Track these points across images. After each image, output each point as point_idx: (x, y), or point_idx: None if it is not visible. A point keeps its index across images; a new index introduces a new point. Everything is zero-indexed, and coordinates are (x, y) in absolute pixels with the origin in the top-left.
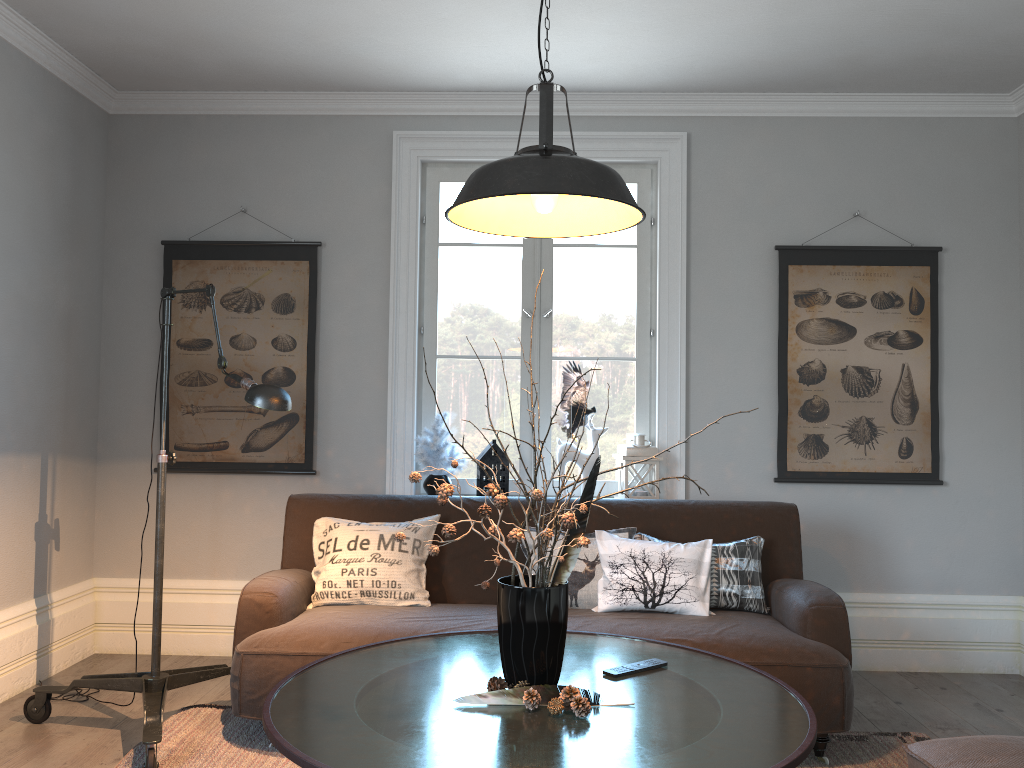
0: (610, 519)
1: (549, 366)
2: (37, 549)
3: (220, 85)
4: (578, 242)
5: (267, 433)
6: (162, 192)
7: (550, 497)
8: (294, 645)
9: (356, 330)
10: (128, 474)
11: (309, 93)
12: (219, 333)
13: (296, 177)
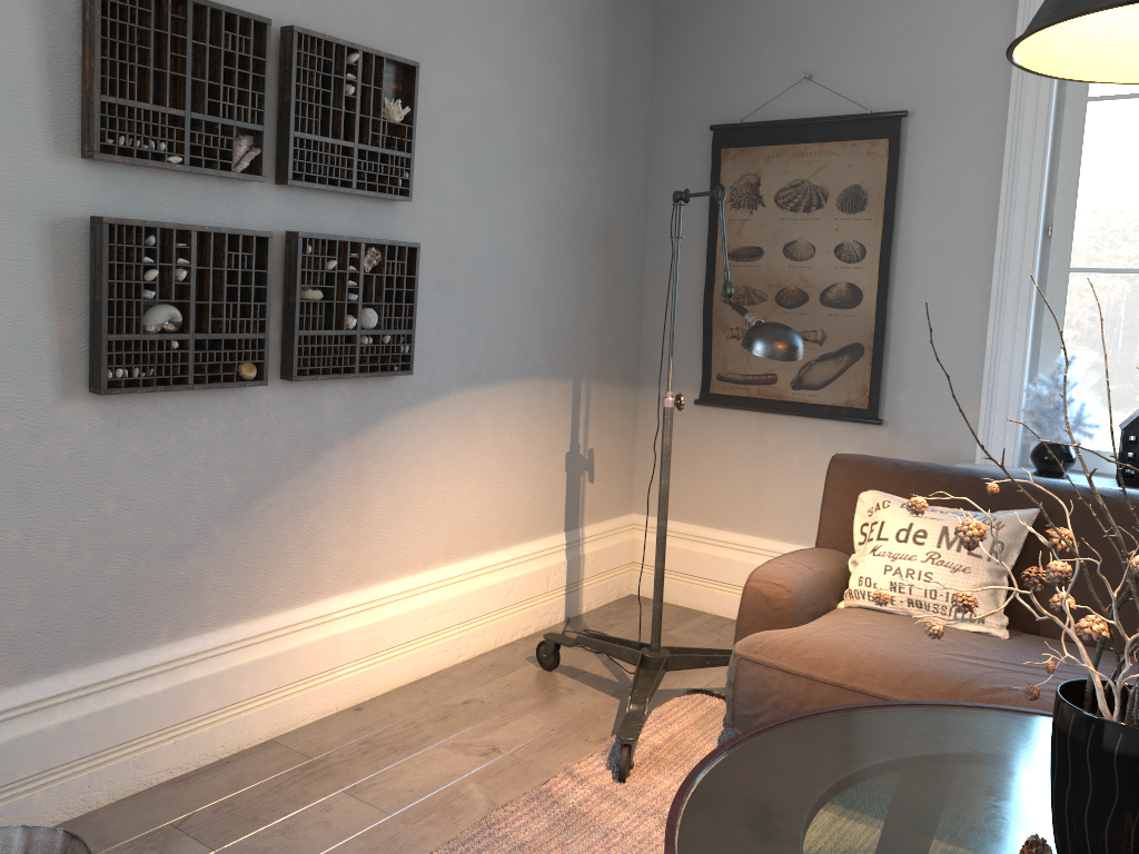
0: None
1: None
2: (568, 481)
3: None
4: None
5: (823, 367)
6: (713, 64)
7: None
8: (799, 662)
9: (949, 233)
10: None
11: None
12: (771, 239)
13: (878, 22)
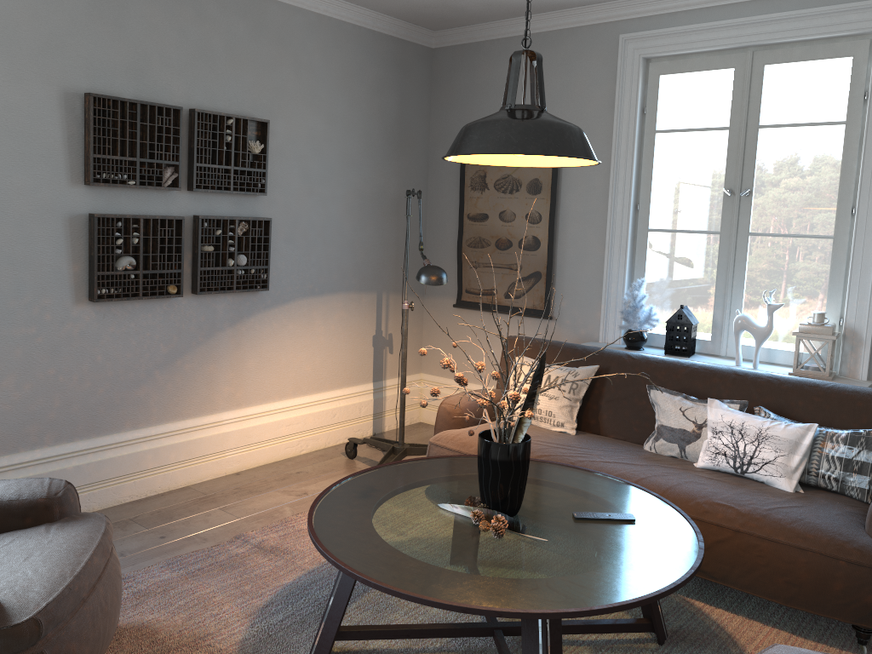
0: (742, 389)
1: (745, 241)
2: (374, 352)
3: (492, 17)
4: (783, 122)
5: (520, 285)
6: (462, 104)
7: (699, 362)
8: (456, 444)
9: (585, 207)
10: (440, 307)
11: (555, 12)
12: (492, 209)
13: (548, 83)
